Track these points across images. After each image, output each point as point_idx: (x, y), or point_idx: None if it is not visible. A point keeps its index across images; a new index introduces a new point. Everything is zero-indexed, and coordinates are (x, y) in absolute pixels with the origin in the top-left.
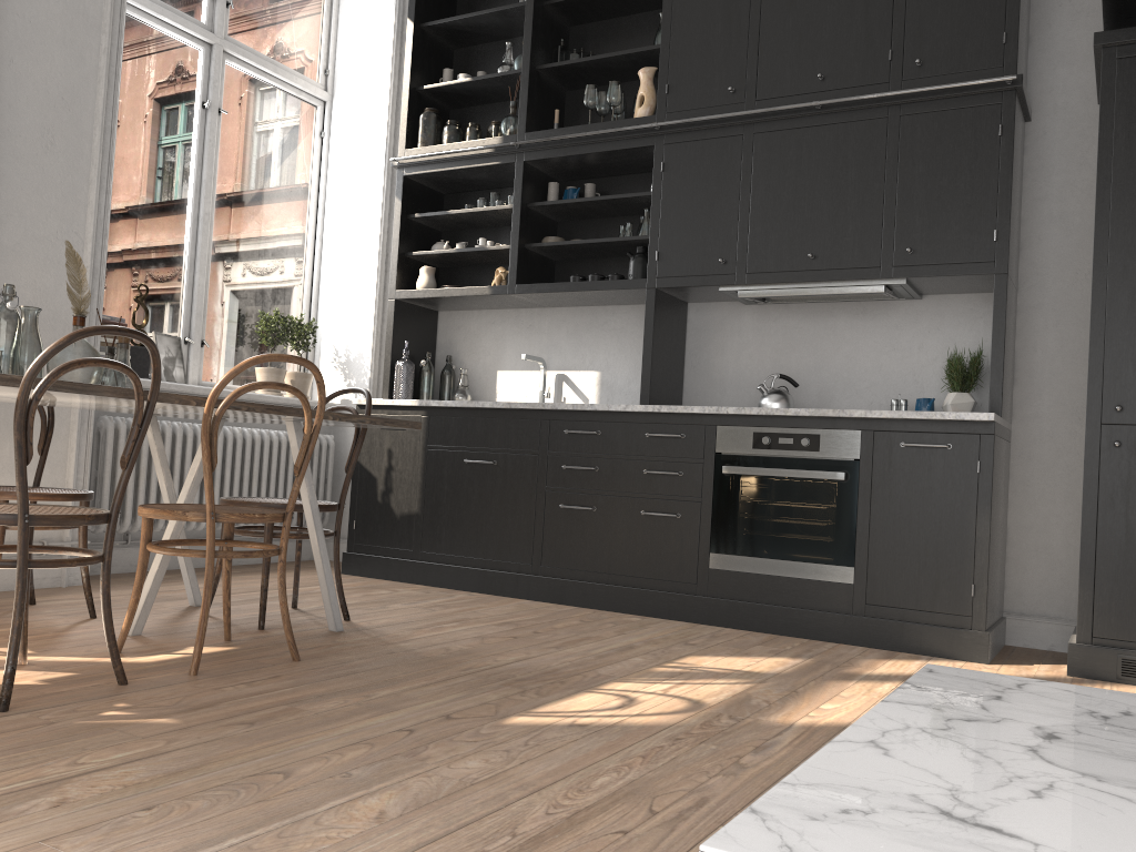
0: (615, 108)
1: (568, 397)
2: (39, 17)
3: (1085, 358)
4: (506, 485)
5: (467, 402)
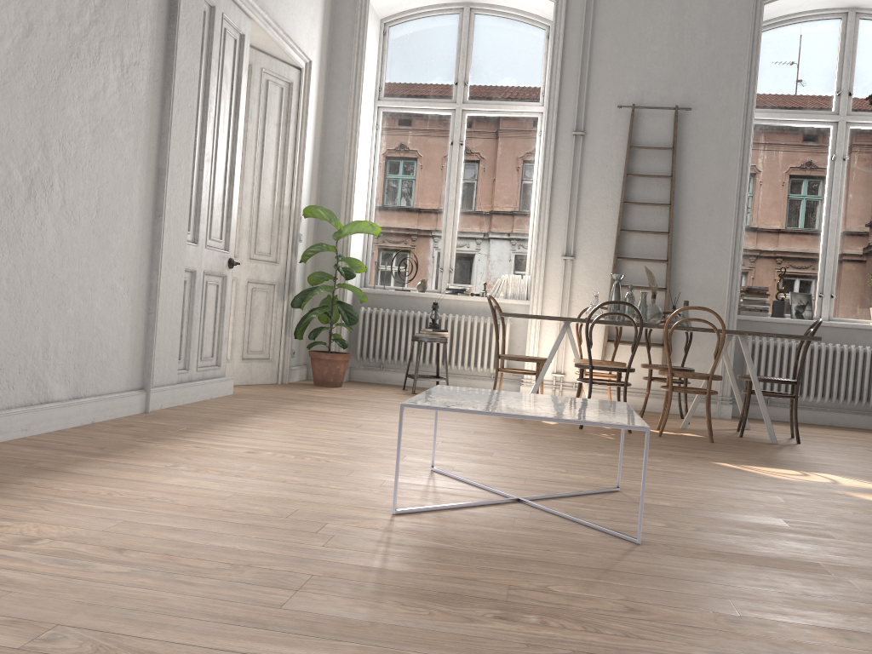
0: None
1: None
2: (705, 155)
3: None
4: None
5: None
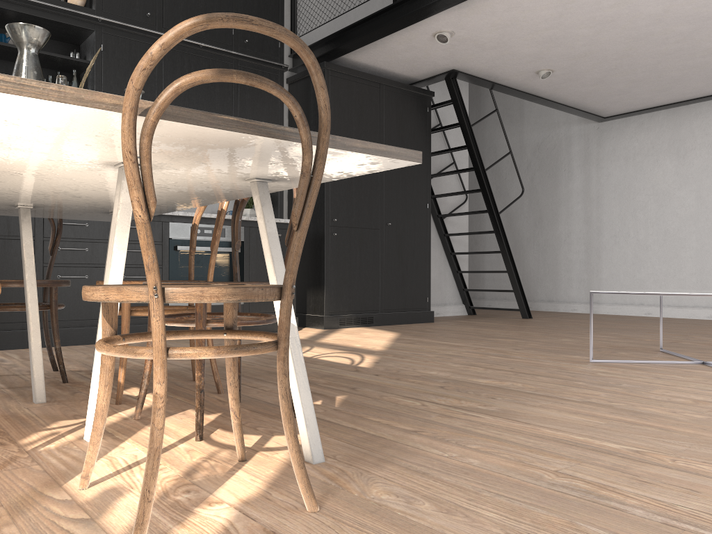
0: None
1: None
2: None
3: (284, 196)
4: (4, 264)
5: None
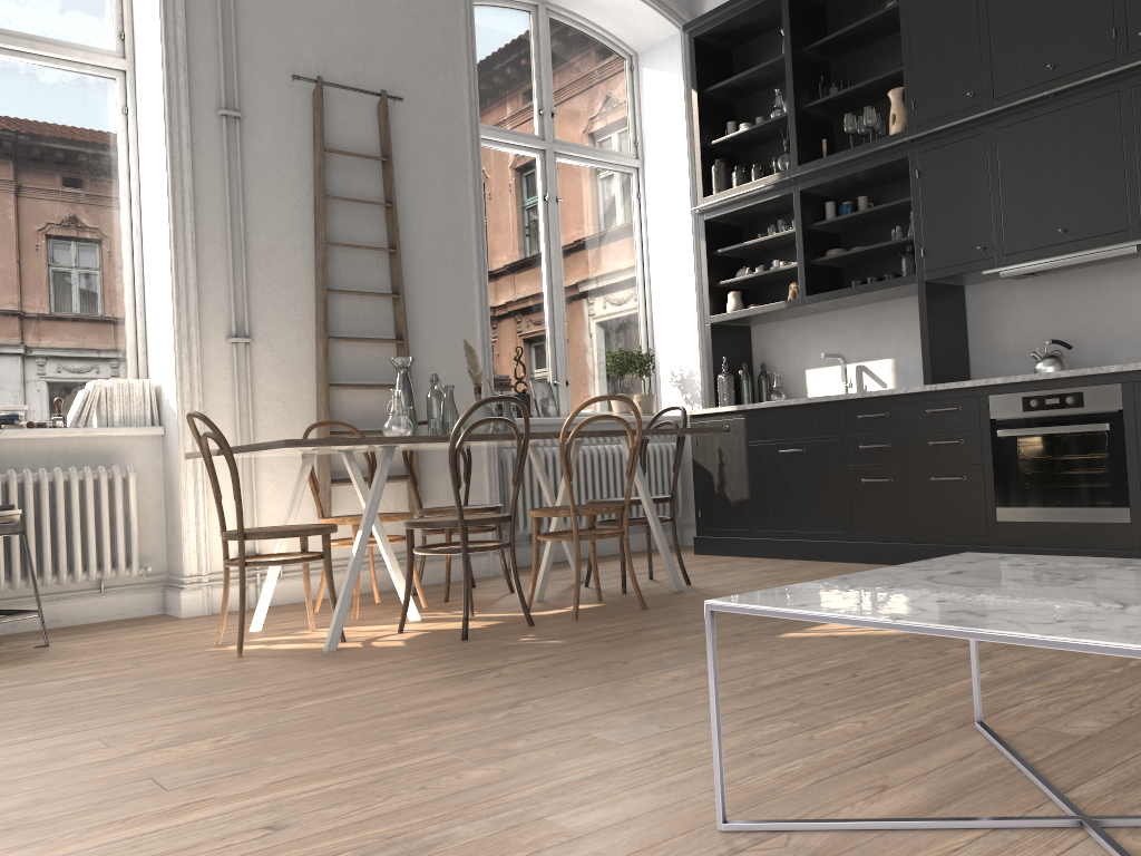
0: (873, 128)
1: (868, 385)
2: (427, 174)
3: None
4: (815, 468)
5: (775, 402)
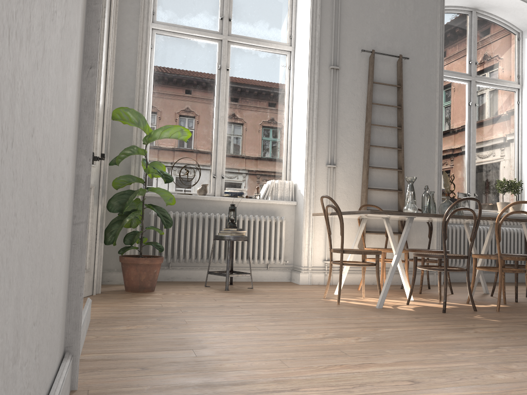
0: None
1: None
2: (417, 93)
3: None
4: None
5: None
